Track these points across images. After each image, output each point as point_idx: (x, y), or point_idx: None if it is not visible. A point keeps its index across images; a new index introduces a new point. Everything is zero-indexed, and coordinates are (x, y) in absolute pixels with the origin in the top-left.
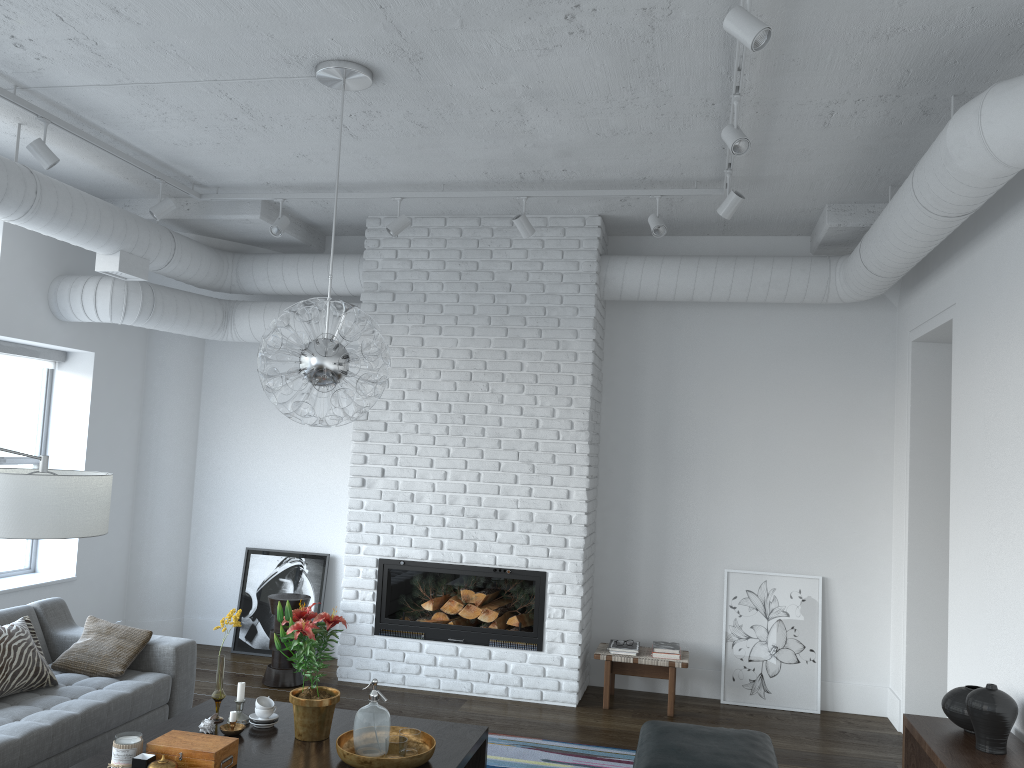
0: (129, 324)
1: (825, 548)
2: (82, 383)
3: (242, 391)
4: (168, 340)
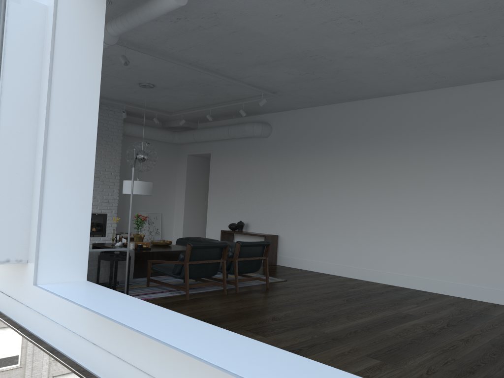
0: None
1: (161, 205)
2: None
3: None
4: None
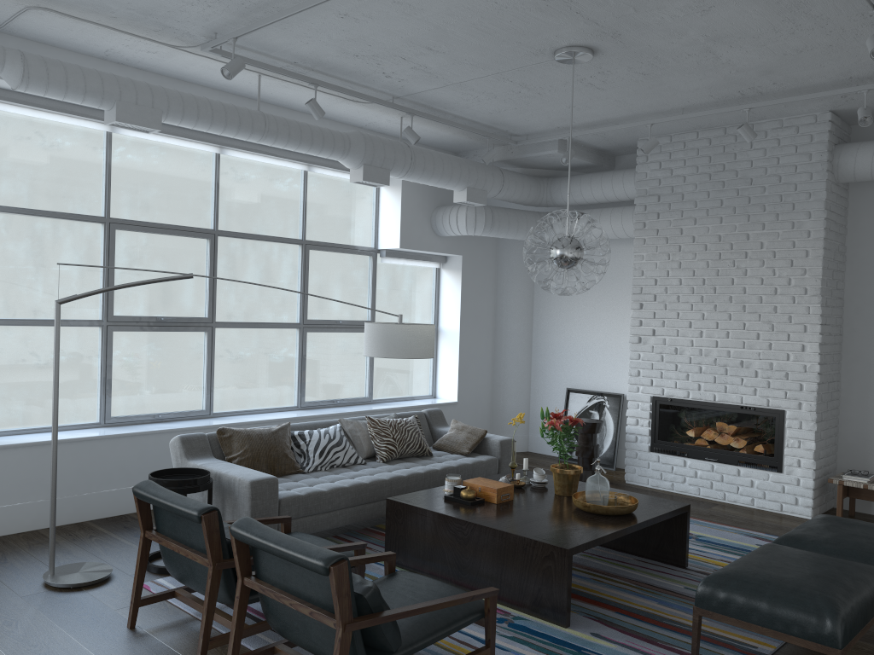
0: (478, 235)
1: None
2: (455, 276)
3: None
4: (510, 244)
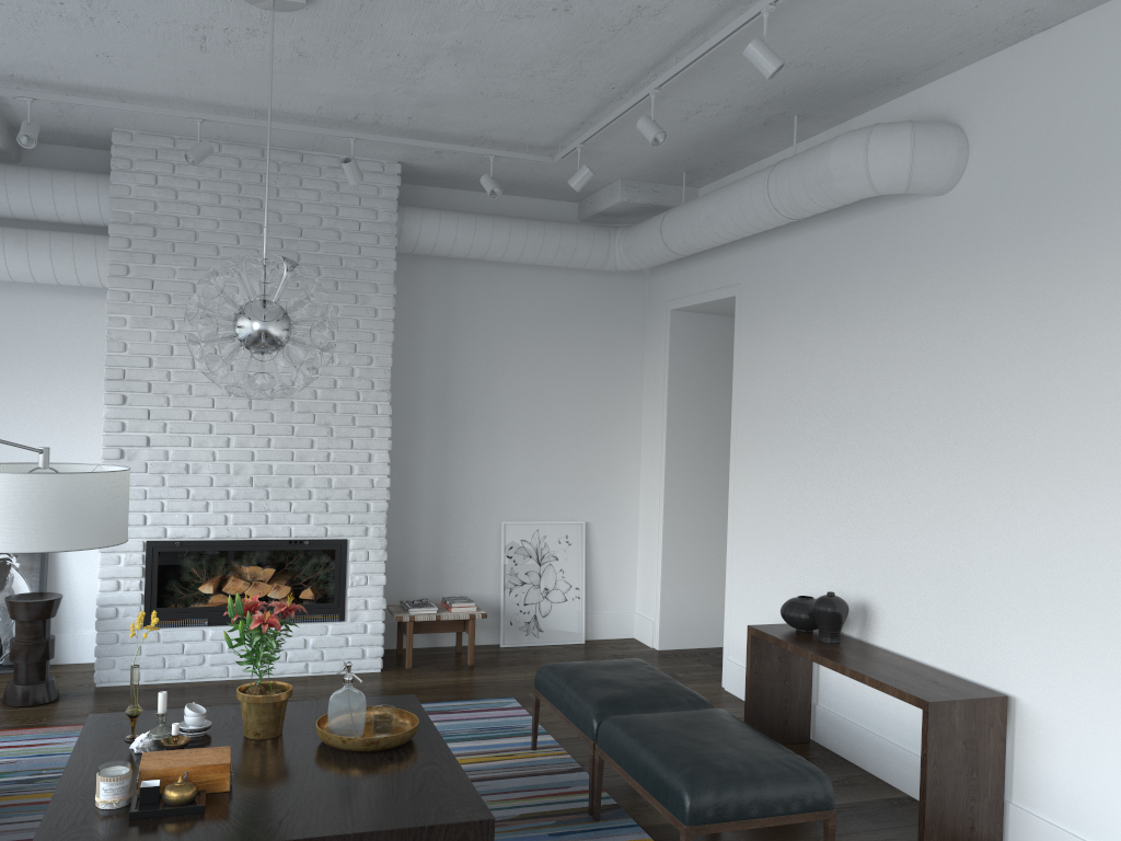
0: None
1: (587, 496)
2: None
3: None
4: None
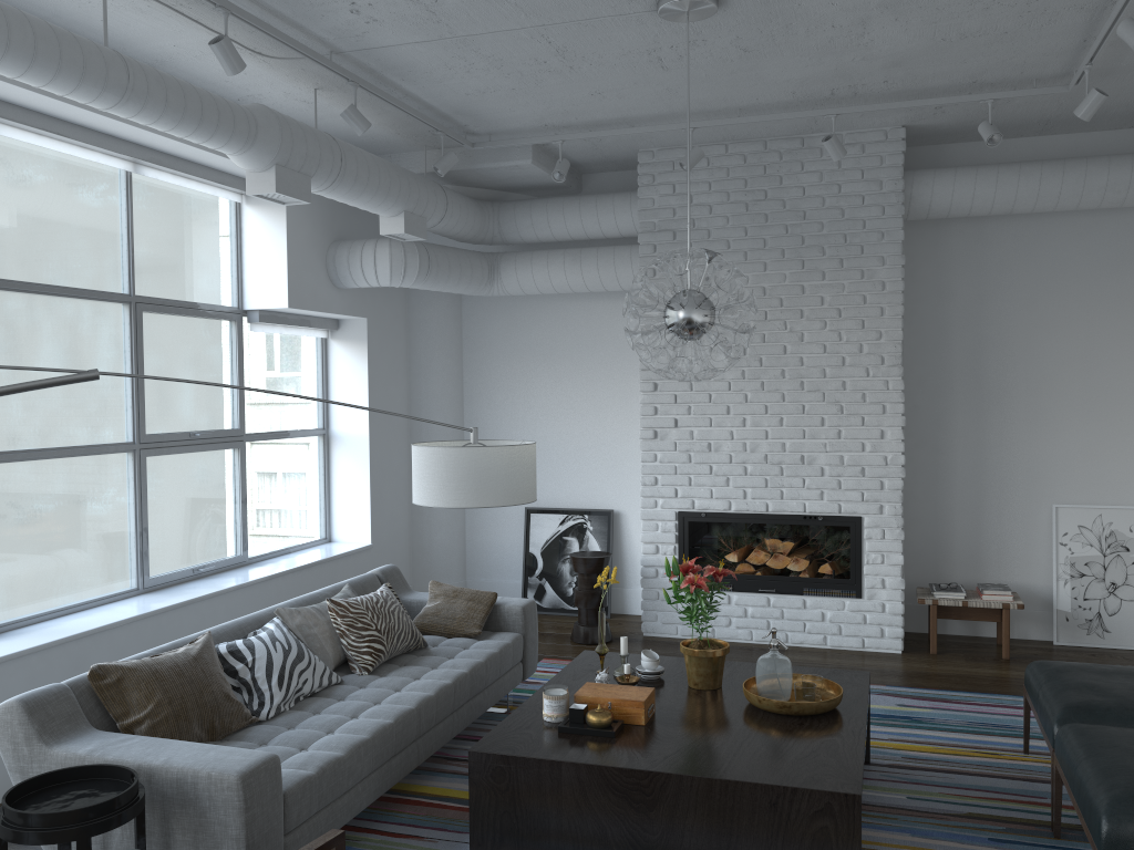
0: (406, 286)
1: None
2: (357, 350)
3: (505, 347)
4: (427, 299)
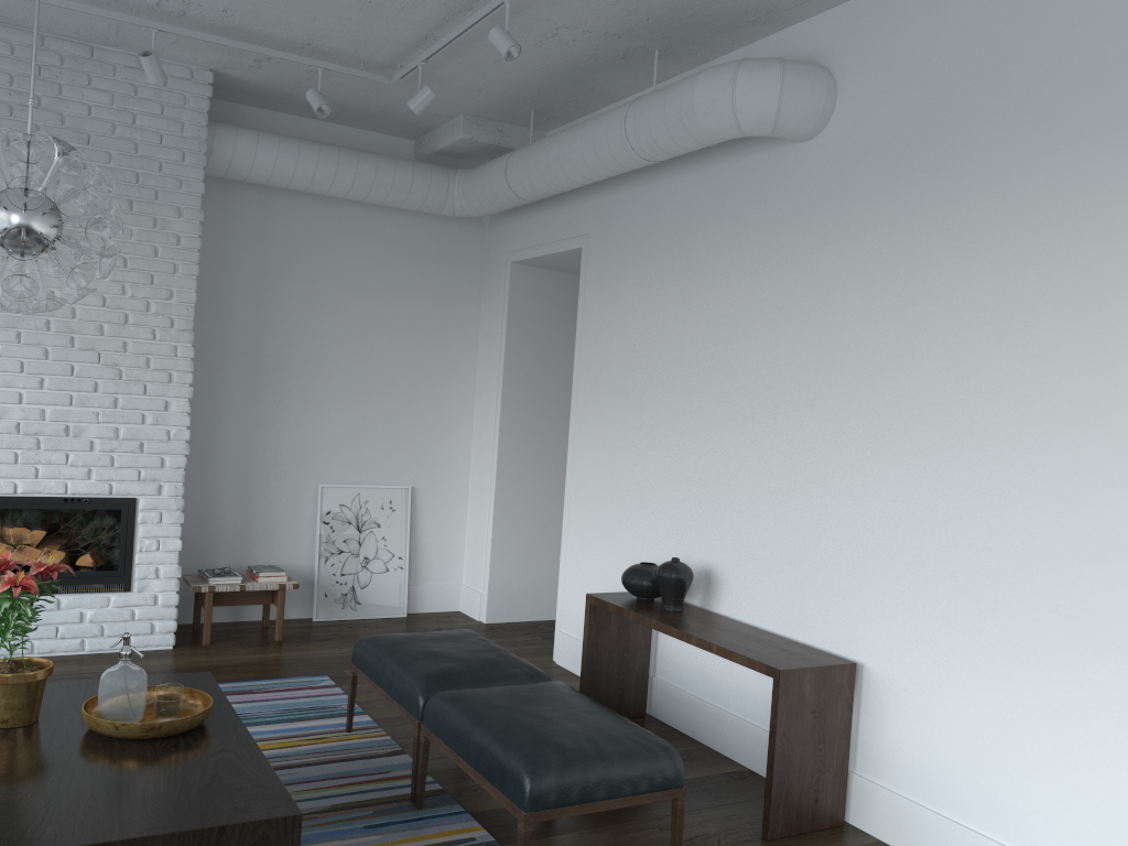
0: None
1: (414, 458)
2: None
3: None
4: None
